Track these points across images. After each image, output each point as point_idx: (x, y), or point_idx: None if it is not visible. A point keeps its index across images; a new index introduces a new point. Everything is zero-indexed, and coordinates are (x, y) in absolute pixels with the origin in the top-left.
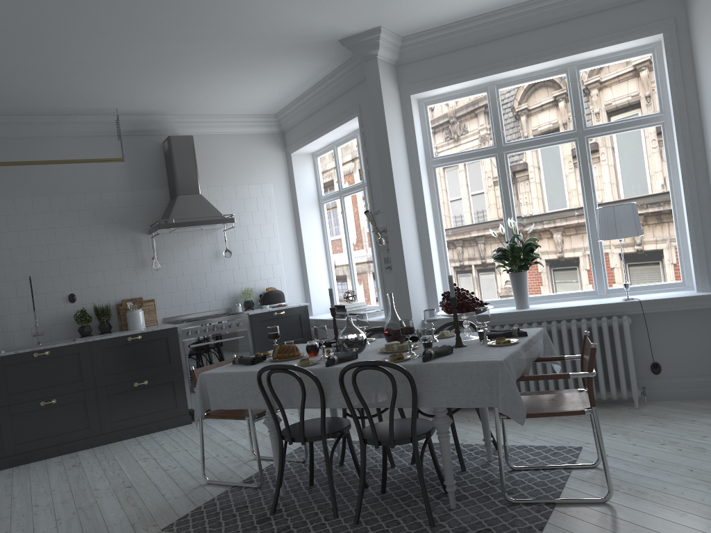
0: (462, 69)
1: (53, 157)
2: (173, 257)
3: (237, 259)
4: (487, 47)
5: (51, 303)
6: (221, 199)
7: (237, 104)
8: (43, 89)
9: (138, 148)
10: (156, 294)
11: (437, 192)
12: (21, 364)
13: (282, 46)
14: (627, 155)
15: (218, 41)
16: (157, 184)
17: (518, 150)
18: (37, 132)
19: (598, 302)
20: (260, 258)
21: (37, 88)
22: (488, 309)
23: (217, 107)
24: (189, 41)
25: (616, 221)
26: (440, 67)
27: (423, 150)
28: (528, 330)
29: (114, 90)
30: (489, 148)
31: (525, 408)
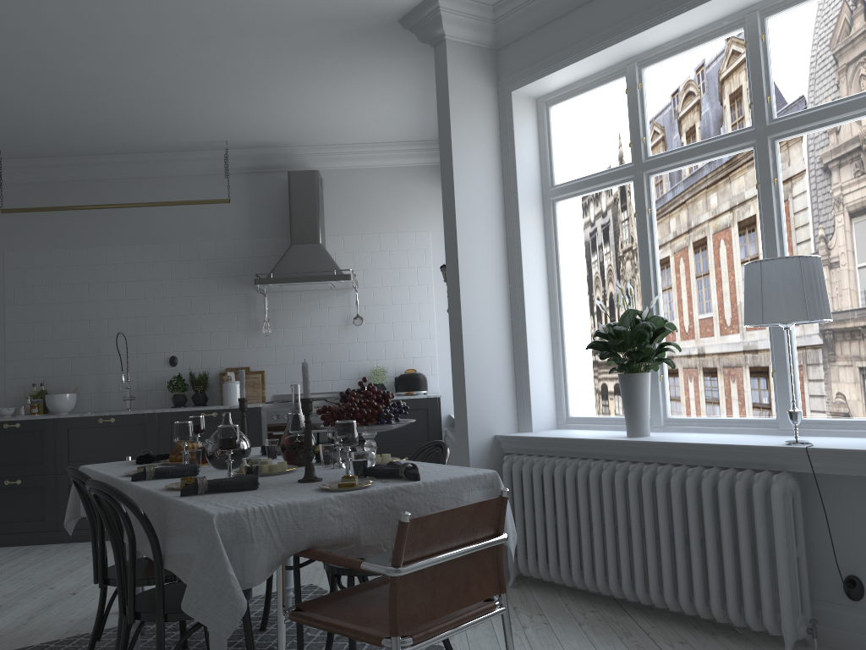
0: (573, 41)
1: (168, 199)
2: (292, 321)
3: (374, 328)
4: (606, 1)
5: (151, 365)
6: (359, 251)
7: (368, 127)
8: (119, 121)
9: (263, 188)
10: (268, 365)
11: (556, 240)
12: (85, 429)
13: (328, 38)
14: (844, 168)
15: (236, 41)
16: (282, 232)
17: (665, 169)
18: (154, 172)
19: (745, 442)
20: (404, 329)
21: (110, 119)
22: (351, 424)
23: (347, 133)
24: (202, 44)
25: (763, 291)
26: (547, 44)
27: (538, 175)
28: (470, 471)
29: (195, 117)
30: (623, 167)
31: (241, 608)
